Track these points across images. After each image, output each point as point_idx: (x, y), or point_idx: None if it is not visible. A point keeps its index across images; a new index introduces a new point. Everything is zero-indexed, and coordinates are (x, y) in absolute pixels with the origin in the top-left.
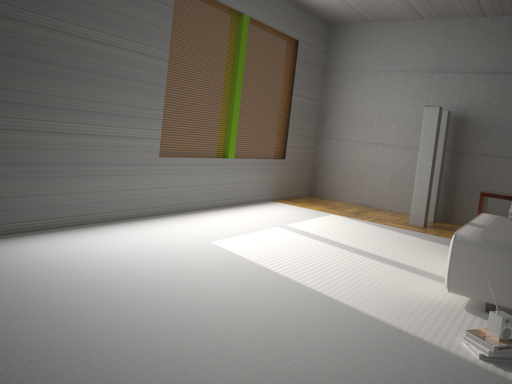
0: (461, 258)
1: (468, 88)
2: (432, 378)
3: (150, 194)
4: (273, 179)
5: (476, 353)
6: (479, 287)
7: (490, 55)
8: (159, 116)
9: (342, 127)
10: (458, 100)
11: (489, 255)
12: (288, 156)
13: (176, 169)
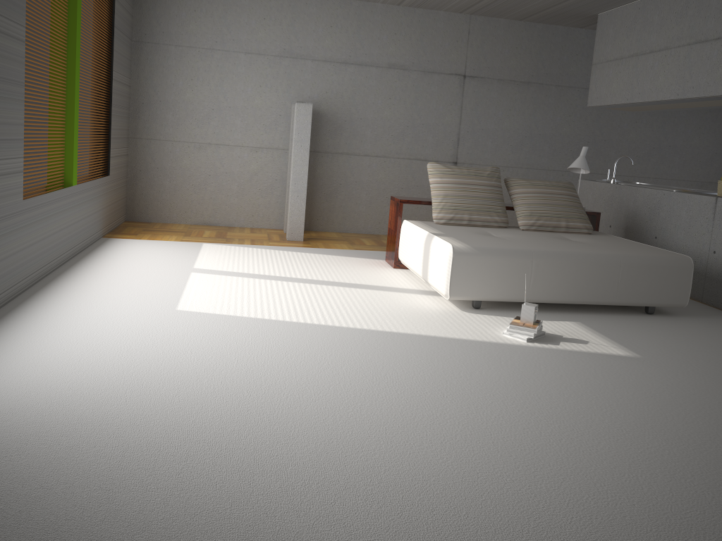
0: (460, 267)
1: (320, 78)
2: (532, 363)
3: (18, 260)
4: (103, 207)
5: (522, 339)
6: (474, 289)
7: (341, 42)
8: (21, 135)
9: (167, 124)
10: (310, 92)
11: (481, 260)
12: (112, 171)
13: (37, 215)
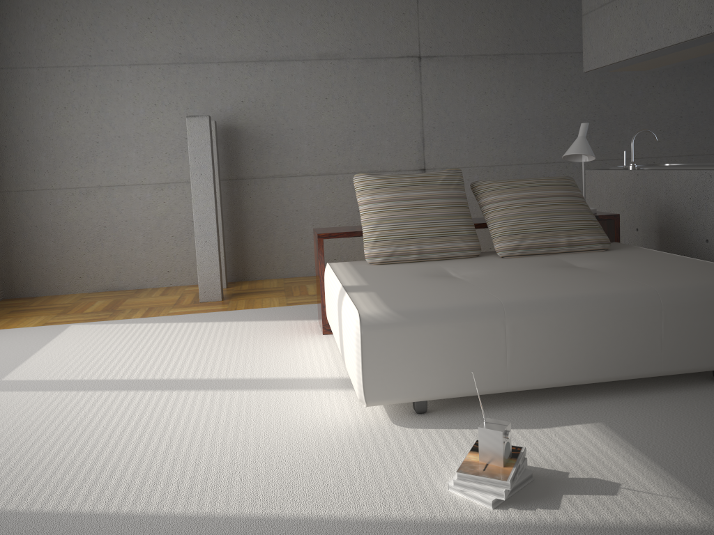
0: (376, 350)
1: (231, 85)
2: None
3: None
4: None
5: (484, 502)
6: (408, 384)
7: (252, 35)
8: None
9: (41, 168)
10: (221, 103)
11: (413, 333)
12: None
13: None
